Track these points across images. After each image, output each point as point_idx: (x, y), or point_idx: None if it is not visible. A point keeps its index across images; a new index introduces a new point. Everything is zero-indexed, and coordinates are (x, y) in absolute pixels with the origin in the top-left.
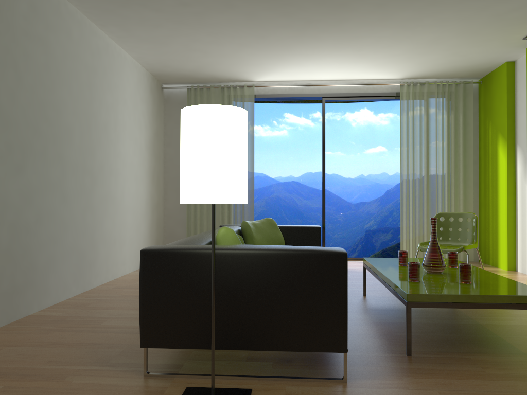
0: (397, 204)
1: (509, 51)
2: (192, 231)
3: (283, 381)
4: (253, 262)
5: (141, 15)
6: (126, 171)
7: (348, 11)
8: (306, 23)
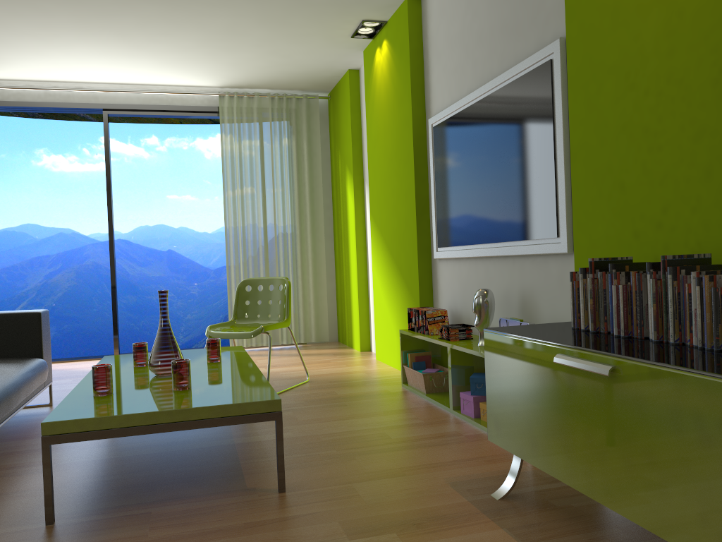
0: None
1: (344, 54)
2: None
3: None
4: None
5: None
6: None
7: None
8: None
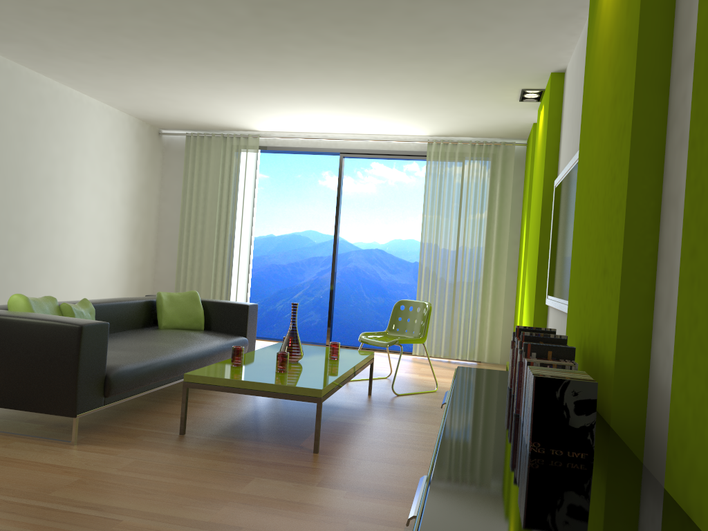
0: None
1: (522, 112)
2: None
3: (21, 438)
4: (4, 327)
5: (74, 65)
6: (84, 228)
7: (283, 68)
8: (252, 78)
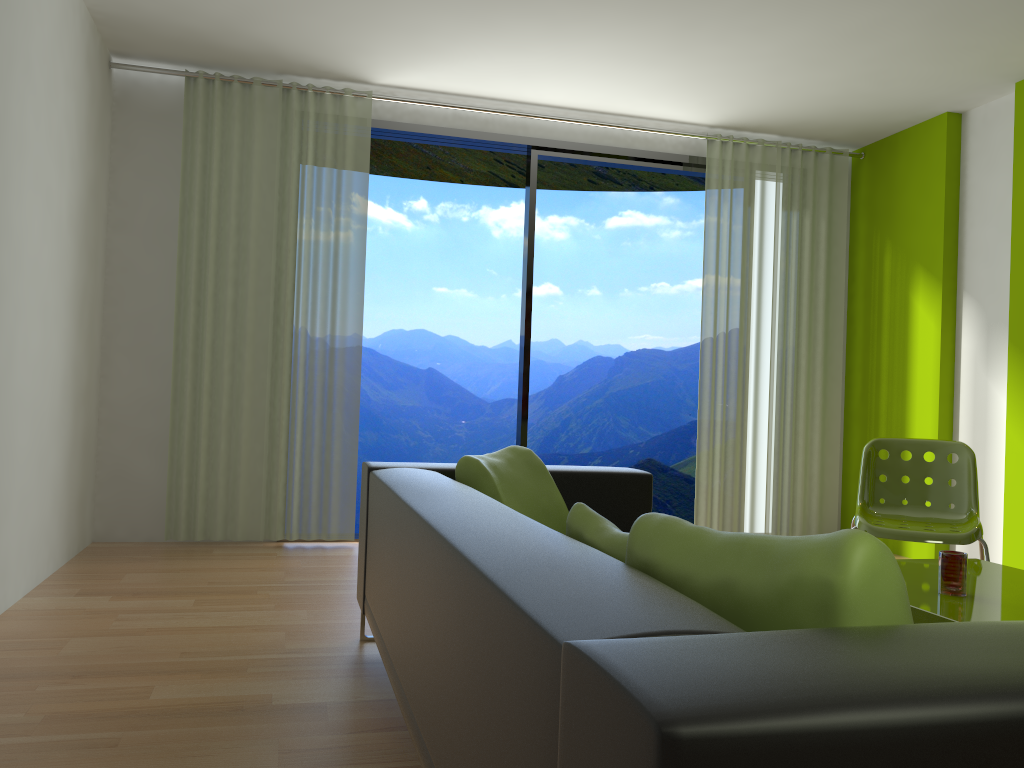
0: (578, 406)
1: (978, 86)
2: (185, 468)
3: None
4: None
5: None
6: (23, 286)
7: None
8: None
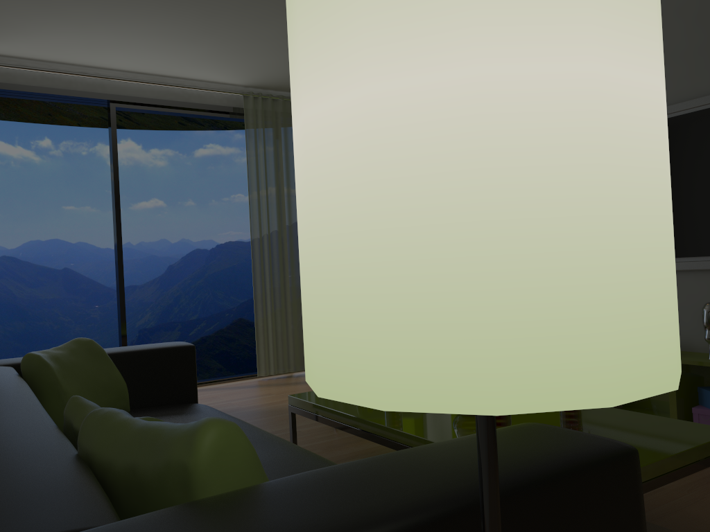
0: (185, 286)
1: None
2: None
3: None
4: None
5: None
6: None
7: None
8: None
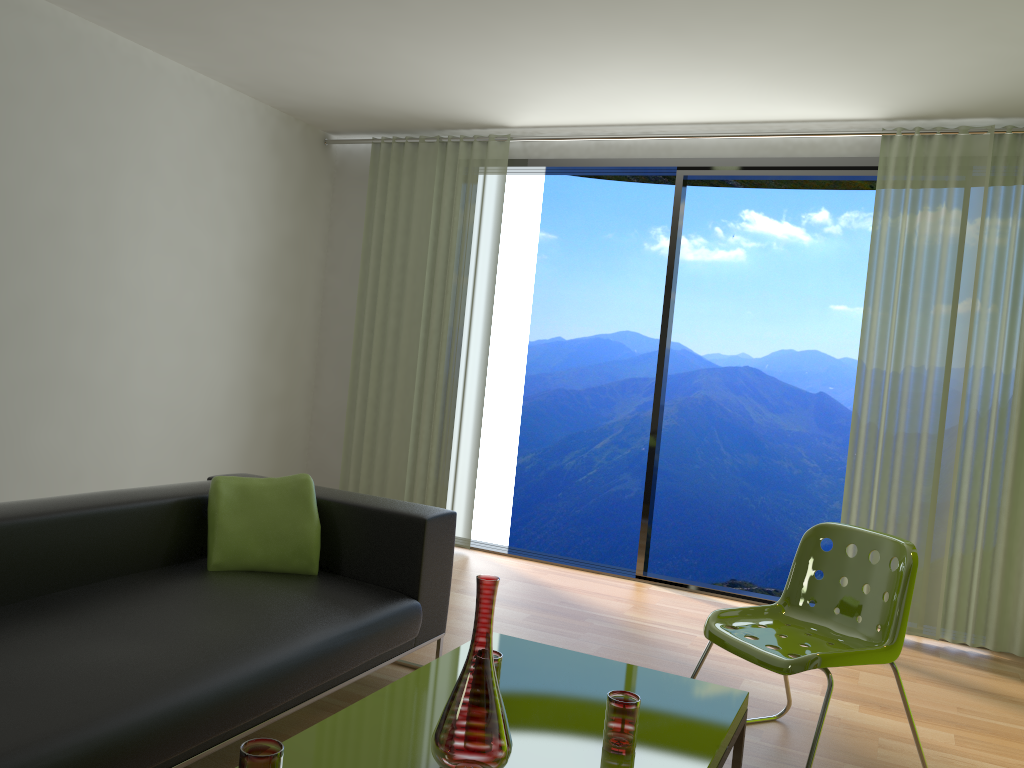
0: None
1: None
2: (353, 466)
3: None
4: None
5: None
6: (146, 322)
7: None
8: None
